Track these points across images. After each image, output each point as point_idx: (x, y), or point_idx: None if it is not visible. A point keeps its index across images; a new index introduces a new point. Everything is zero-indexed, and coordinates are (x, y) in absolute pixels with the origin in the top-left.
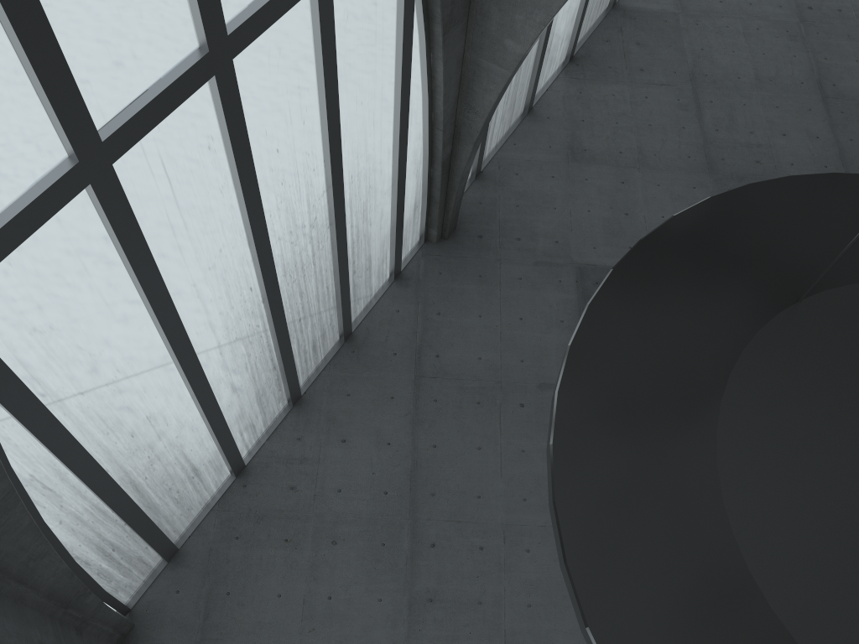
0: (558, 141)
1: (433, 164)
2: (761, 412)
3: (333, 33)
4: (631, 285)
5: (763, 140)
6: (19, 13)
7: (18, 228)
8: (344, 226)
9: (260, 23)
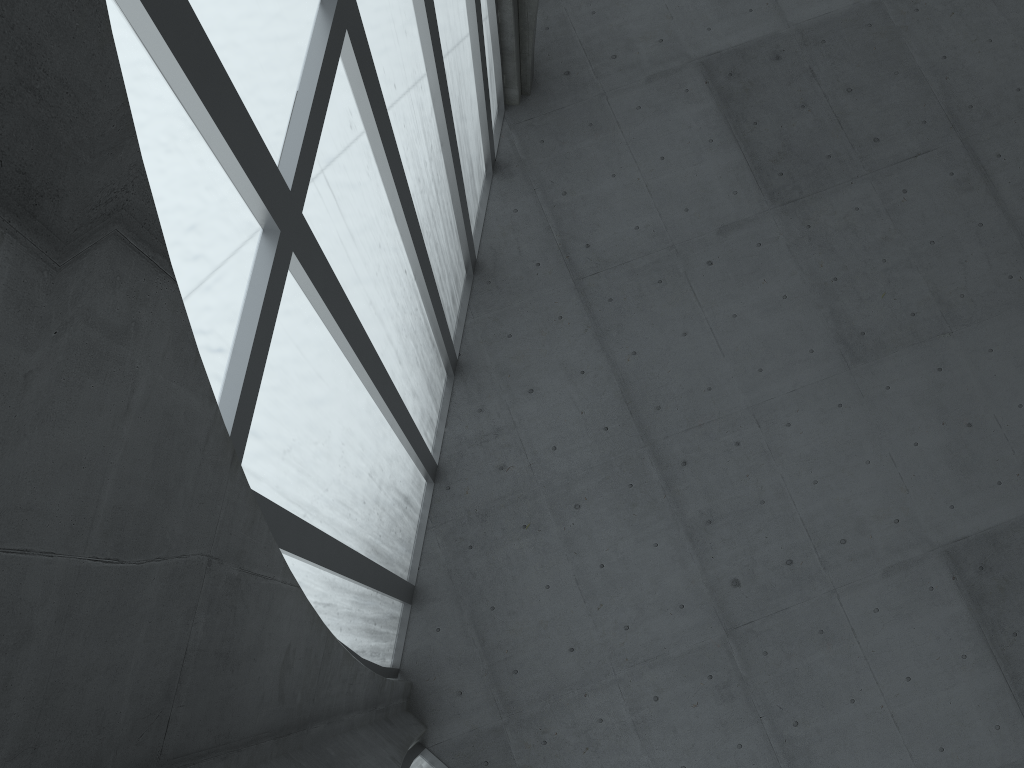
0: None
1: (499, 6)
2: None
3: None
4: None
5: None
6: (202, 77)
7: (258, 351)
8: (455, 140)
9: None
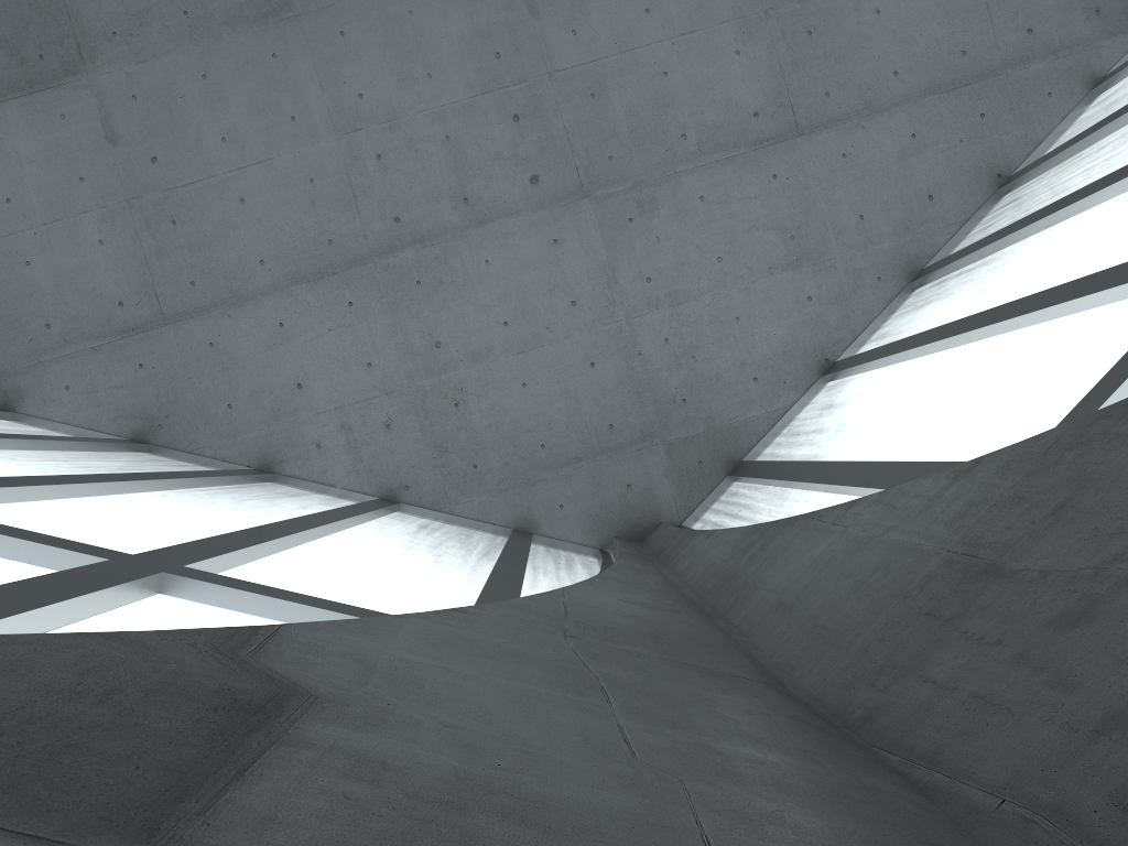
0: None
1: None
2: None
3: None
4: None
5: None
6: None
7: (313, 602)
8: None
9: None
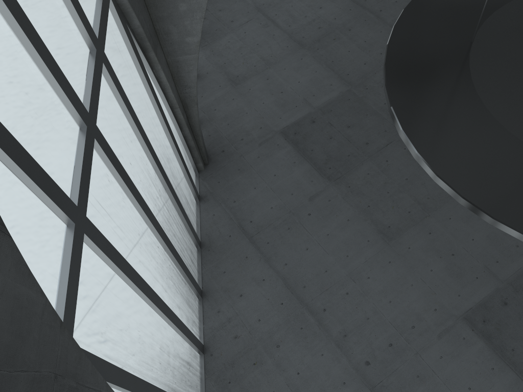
0: (221, 80)
1: (182, 129)
2: (504, 98)
3: (119, 84)
4: (400, 85)
5: (314, 16)
6: (17, 157)
7: (73, 279)
8: (171, 186)
9: (95, 97)
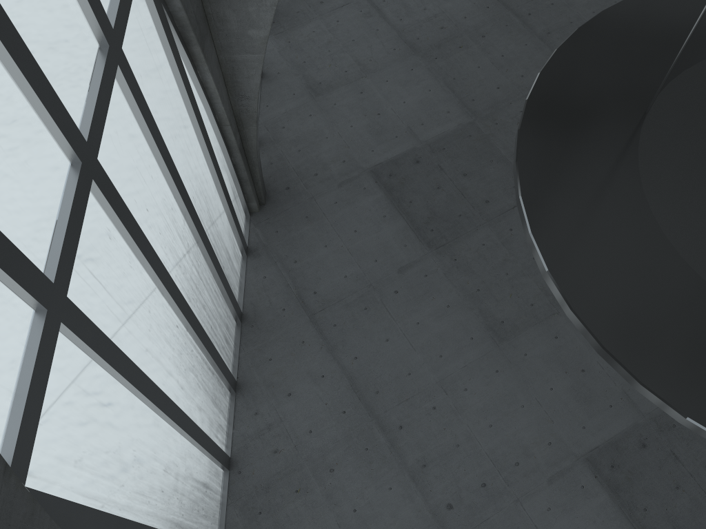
0: (296, 86)
1: (232, 154)
2: (680, 204)
3: (141, 94)
4: (537, 165)
5: (436, 10)
6: None
7: (36, 392)
8: (207, 238)
9: (100, 118)
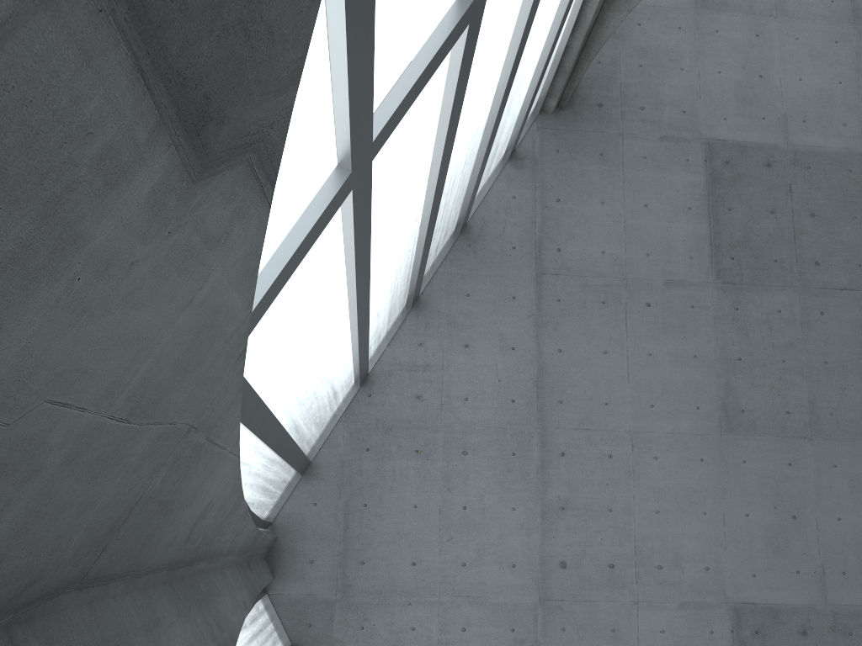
0: None
1: (574, 33)
2: None
3: None
4: None
5: None
6: (356, 37)
7: (292, 263)
8: (497, 128)
9: None
